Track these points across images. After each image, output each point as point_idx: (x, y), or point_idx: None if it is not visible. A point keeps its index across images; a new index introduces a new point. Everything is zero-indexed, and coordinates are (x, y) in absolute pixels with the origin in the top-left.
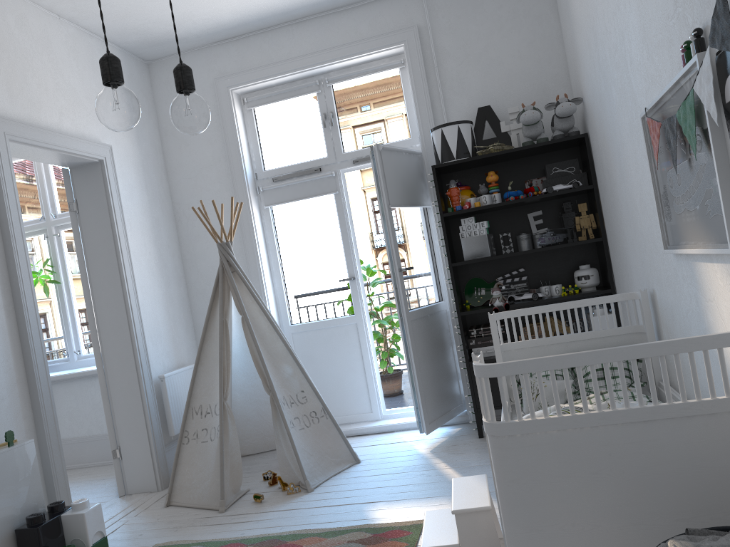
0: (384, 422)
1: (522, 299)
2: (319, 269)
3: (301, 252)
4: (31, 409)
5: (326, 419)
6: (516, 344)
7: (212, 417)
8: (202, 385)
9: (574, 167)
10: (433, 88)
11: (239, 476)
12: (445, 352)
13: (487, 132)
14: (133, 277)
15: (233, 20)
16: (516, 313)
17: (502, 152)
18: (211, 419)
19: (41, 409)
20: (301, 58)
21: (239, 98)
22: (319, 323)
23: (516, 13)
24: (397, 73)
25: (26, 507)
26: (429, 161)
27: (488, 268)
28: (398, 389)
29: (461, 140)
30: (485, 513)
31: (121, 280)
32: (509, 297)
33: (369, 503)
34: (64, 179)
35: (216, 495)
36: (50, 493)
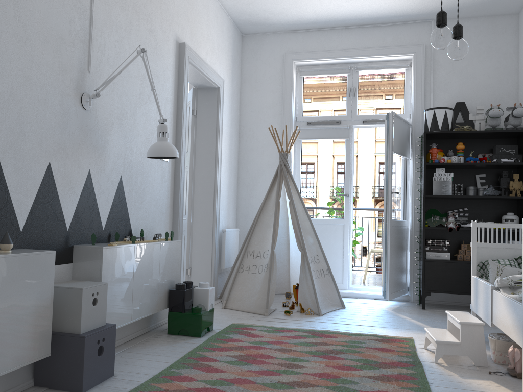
0: (351, 291)
1: (463, 227)
2: (325, 185)
3: (316, 172)
4: (171, 225)
5: (328, 276)
6: (483, 244)
7: (260, 258)
8: (256, 238)
9: (515, 150)
10: (427, 85)
11: (272, 299)
12: (402, 252)
13: (457, 119)
14: (220, 164)
15: (309, 19)
16: (486, 225)
17: (472, 131)
18: (260, 260)
19: (178, 226)
20: (344, 50)
21: (296, 68)
22: (319, 220)
23: (490, 48)
24: (402, 72)
25: (173, 279)
26: (416, 130)
27: (442, 204)
28: None
29: (446, 119)
30: (480, 326)
31: (215, 163)
32: (457, 223)
33: (367, 326)
34: (192, 94)
35: (261, 306)
36: None
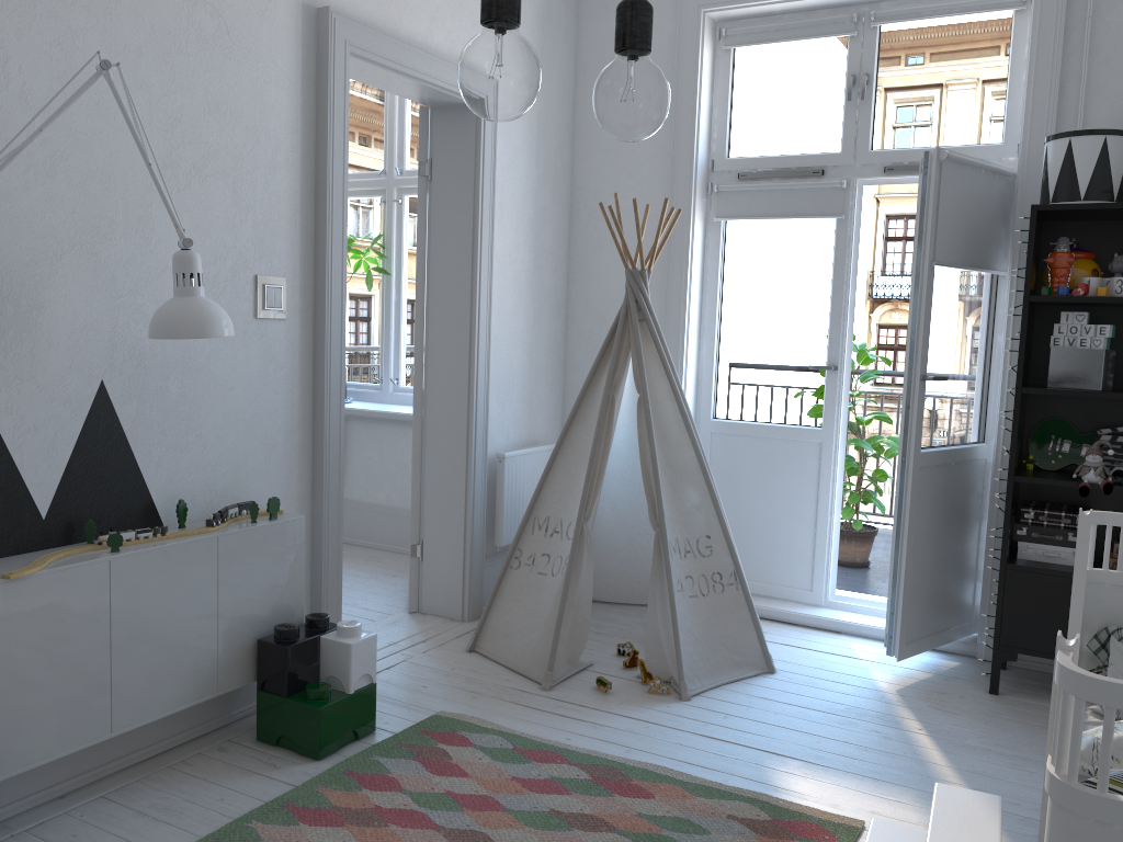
0: (828, 612)
1: None
2: (779, 340)
3: (757, 306)
4: (310, 467)
5: (735, 591)
6: (1117, 576)
7: (560, 539)
8: (556, 487)
9: None
10: (1072, 58)
11: (581, 639)
12: (964, 530)
13: None
14: (490, 295)
15: None
16: None
17: None
18: (558, 543)
19: (324, 471)
20: None
21: (714, 28)
22: (759, 428)
23: None
24: (1007, 20)
25: (277, 611)
26: (1027, 192)
27: (1088, 407)
28: (862, 558)
29: (1103, 167)
30: None
31: (471, 297)
32: (1115, 470)
33: (776, 754)
34: (420, 124)
35: (542, 660)
36: (315, 593)
